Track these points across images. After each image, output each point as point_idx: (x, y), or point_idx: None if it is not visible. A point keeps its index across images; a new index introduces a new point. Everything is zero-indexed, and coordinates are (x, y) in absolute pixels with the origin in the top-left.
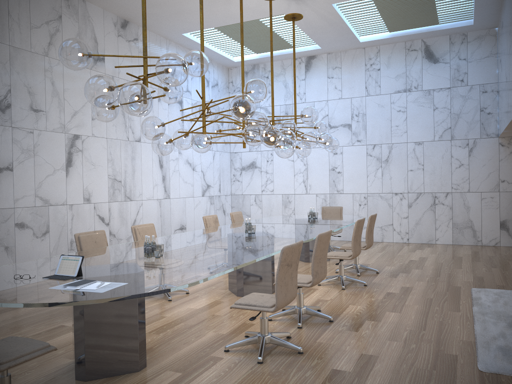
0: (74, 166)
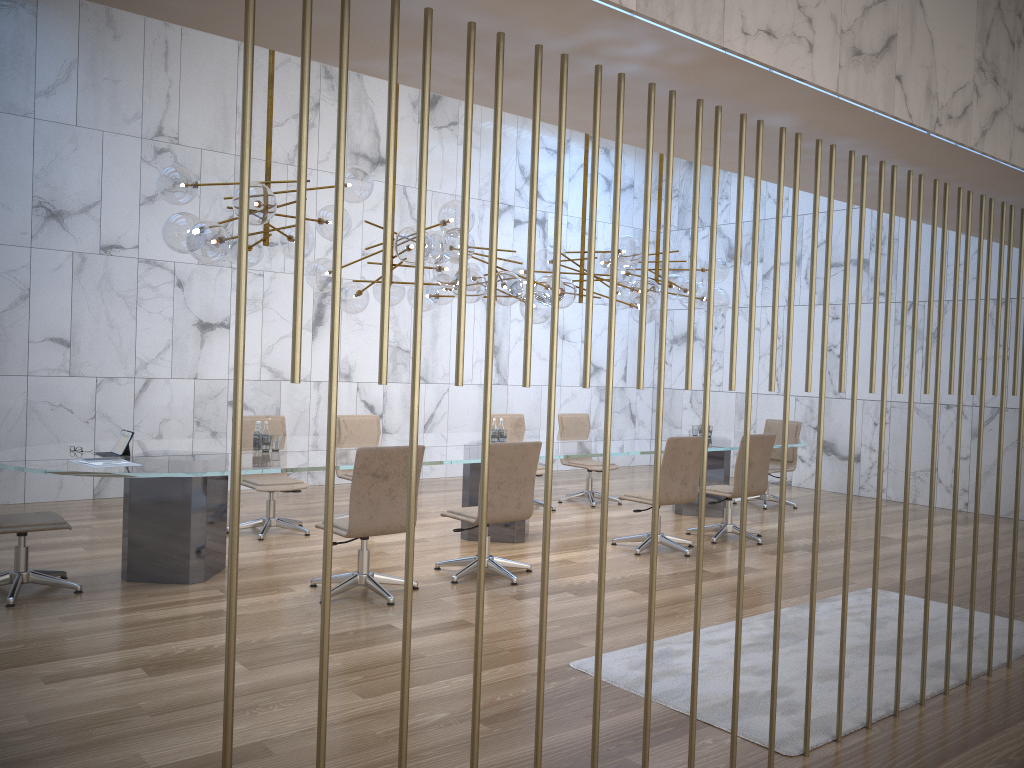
0: (326, 324)
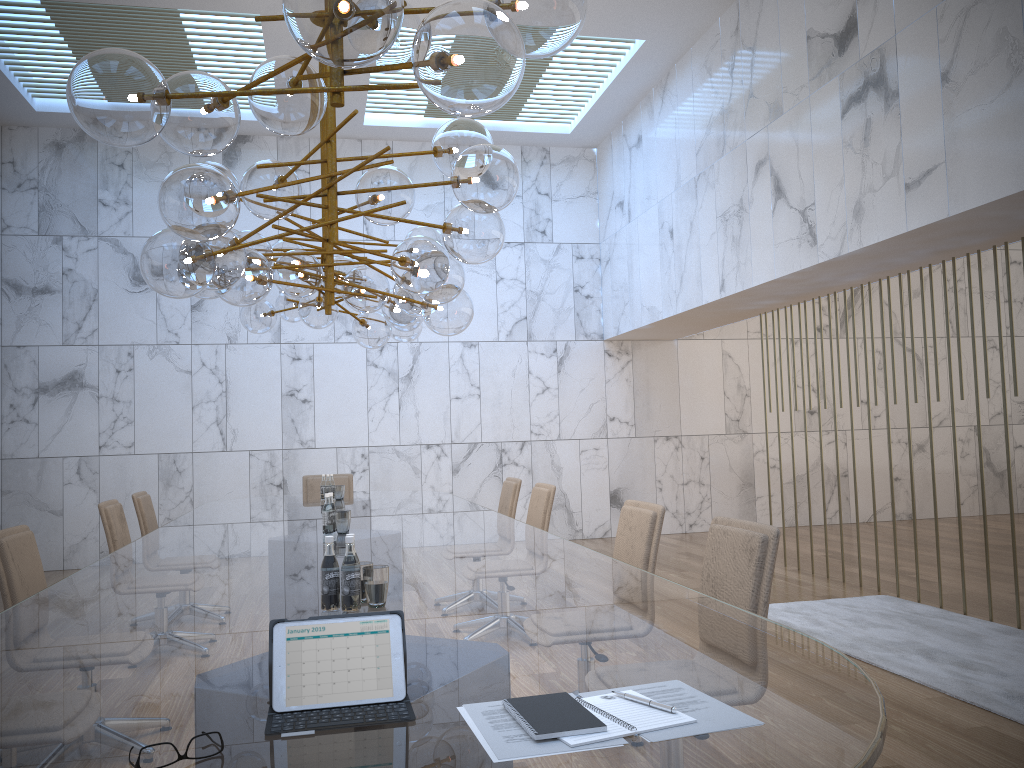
0: None
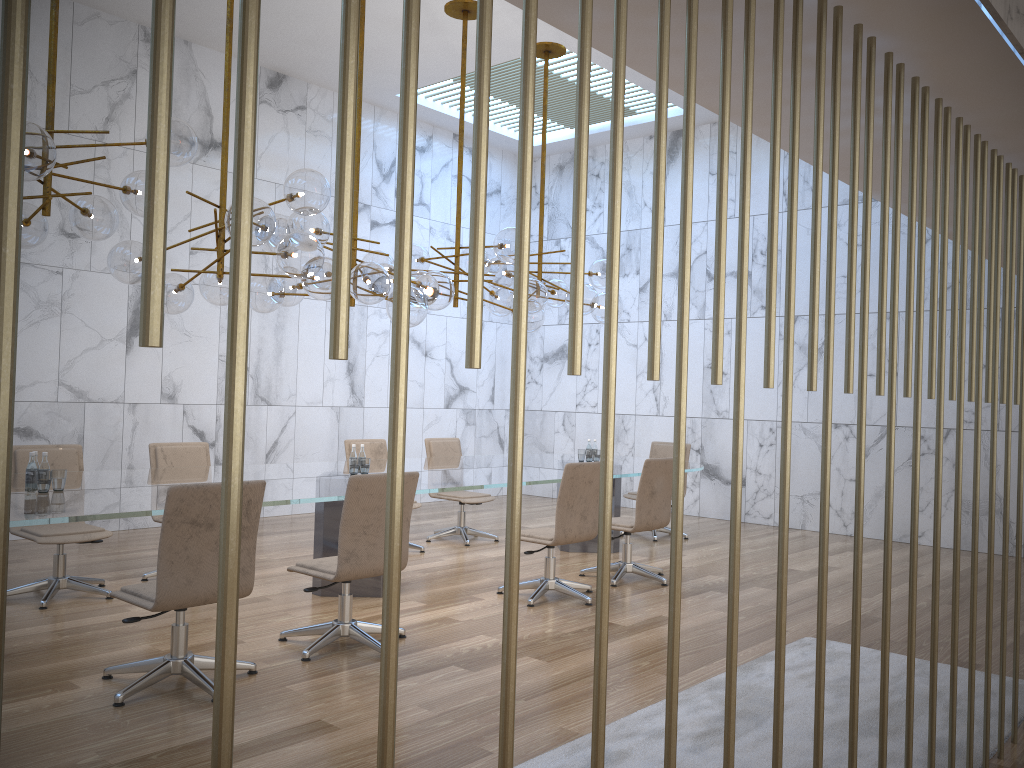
0: None
